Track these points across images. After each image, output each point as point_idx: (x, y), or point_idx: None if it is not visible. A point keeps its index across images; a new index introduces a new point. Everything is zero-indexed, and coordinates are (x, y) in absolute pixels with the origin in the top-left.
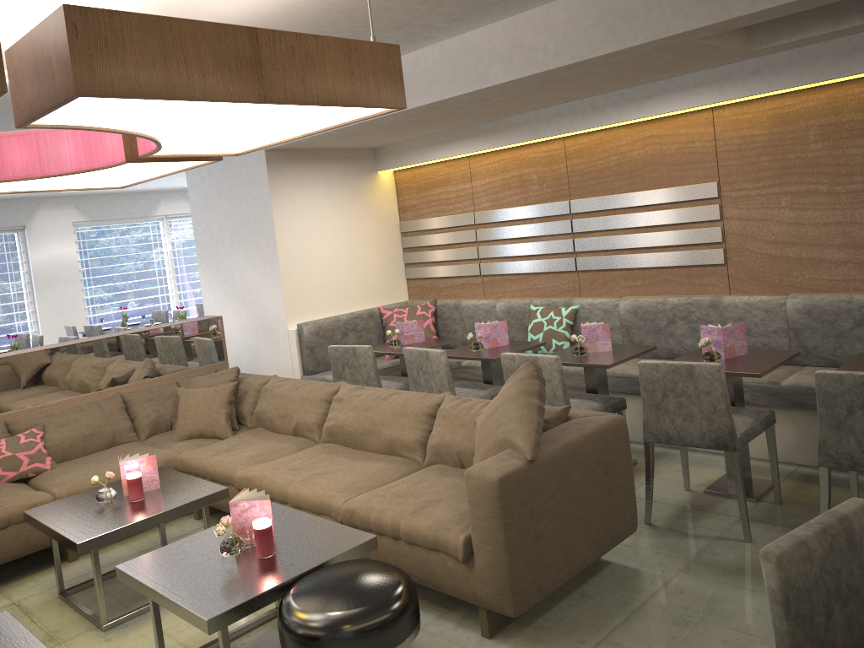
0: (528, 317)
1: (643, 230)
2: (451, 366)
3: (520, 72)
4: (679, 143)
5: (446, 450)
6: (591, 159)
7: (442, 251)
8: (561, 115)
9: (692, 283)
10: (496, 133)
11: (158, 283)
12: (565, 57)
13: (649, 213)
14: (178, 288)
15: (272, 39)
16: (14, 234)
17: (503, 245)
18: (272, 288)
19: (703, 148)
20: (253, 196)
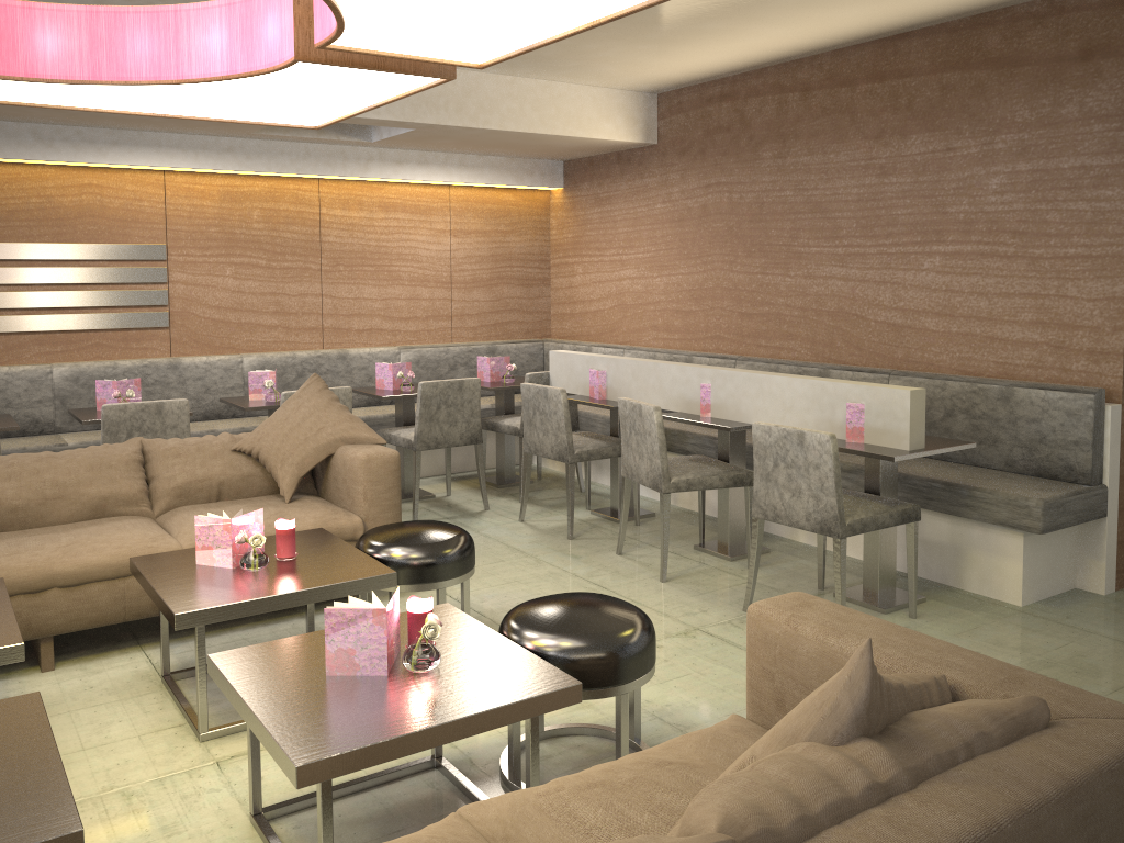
0: None
1: (71, 288)
2: None
3: None
4: (125, 199)
5: (201, 486)
6: (1, 196)
7: None
8: None
9: (129, 348)
10: None
11: None
12: None
13: (83, 268)
14: None
15: None
16: None
17: None
18: None
19: (152, 208)
20: None
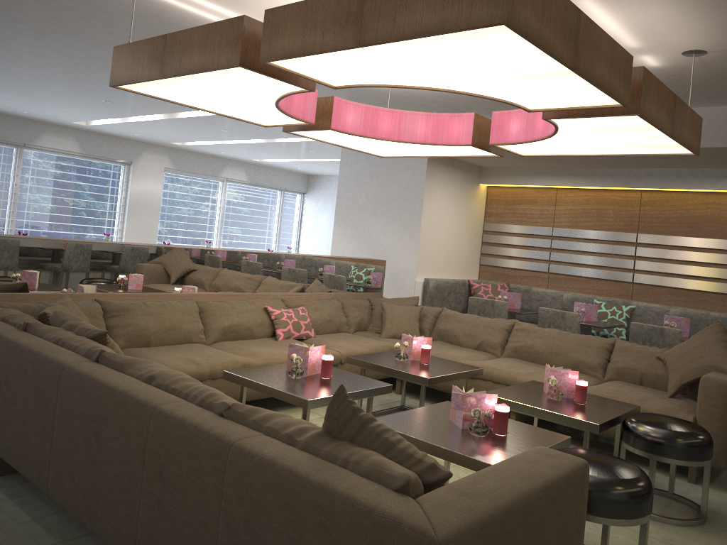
0: None
1: (693, 264)
2: None
3: None
4: None
5: (630, 372)
6: (661, 209)
7: (518, 250)
8: (650, 175)
9: (725, 306)
10: (592, 177)
11: (208, 229)
12: (718, 142)
13: (701, 253)
14: (221, 236)
15: (678, 102)
16: (121, 167)
17: (573, 255)
18: (407, 249)
19: None
20: (407, 181)
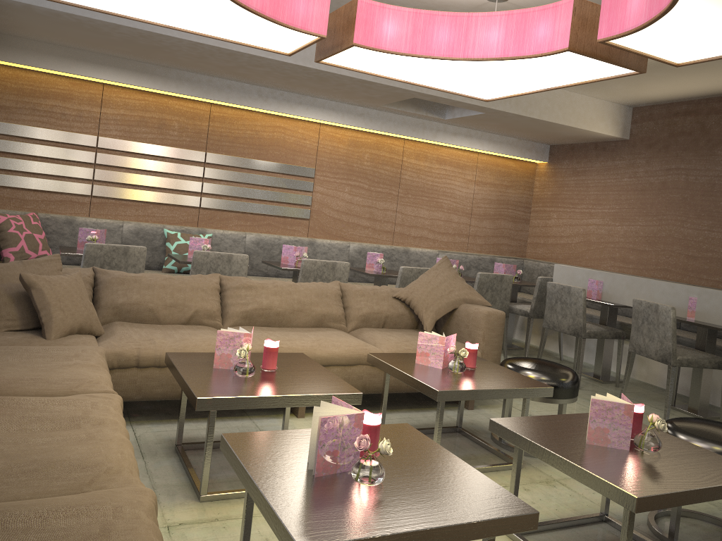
0: (159, 239)
1: (260, 187)
2: None
3: (337, 70)
4: (297, 138)
5: (375, 317)
6: (231, 127)
7: (42, 164)
8: (232, 89)
9: (285, 228)
10: (165, 79)
11: None
12: (370, 76)
13: (268, 176)
14: None
15: None
16: None
17: (127, 173)
18: None
19: (310, 145)
20: None
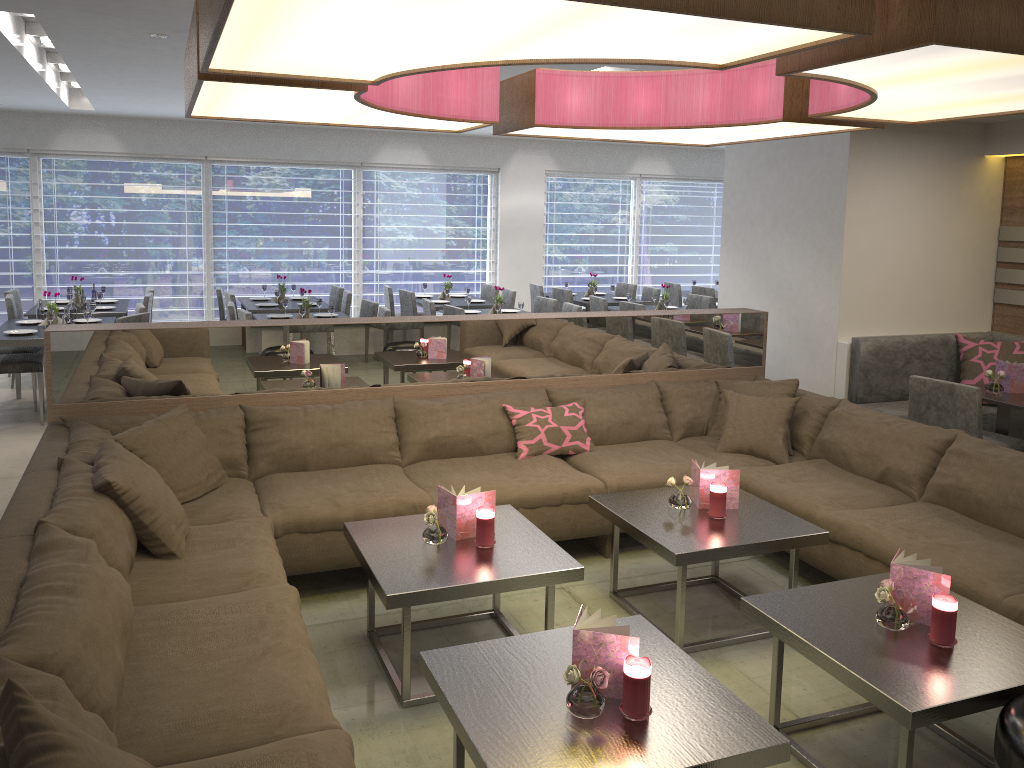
0: None
1: None
2: None
3: None
4: None
5: None
6: None
7: None
8: None
9: None
10: None
11: (618, 251)
12: None
13: None
14: (639, 260)
15: None
16: (487, 177)
17: None
18: (824, 288)
19: None
20: (820, 170)
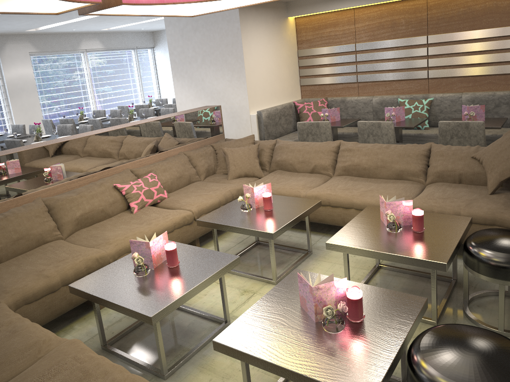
0: (396, 106)
1: (477, 53)
2: (350, 135)
3: None
4: None
5: (449, 174)
6: (446, 10)
7: (329, 68)
8: None
9: (507, 84)
10: None
11: (83, 94)
12: None
13: (483, 42)
14: (95, 97)
15: None
16: None
17: (375, 64)
18: (238, 89)
19: None
20: (225, 29)
